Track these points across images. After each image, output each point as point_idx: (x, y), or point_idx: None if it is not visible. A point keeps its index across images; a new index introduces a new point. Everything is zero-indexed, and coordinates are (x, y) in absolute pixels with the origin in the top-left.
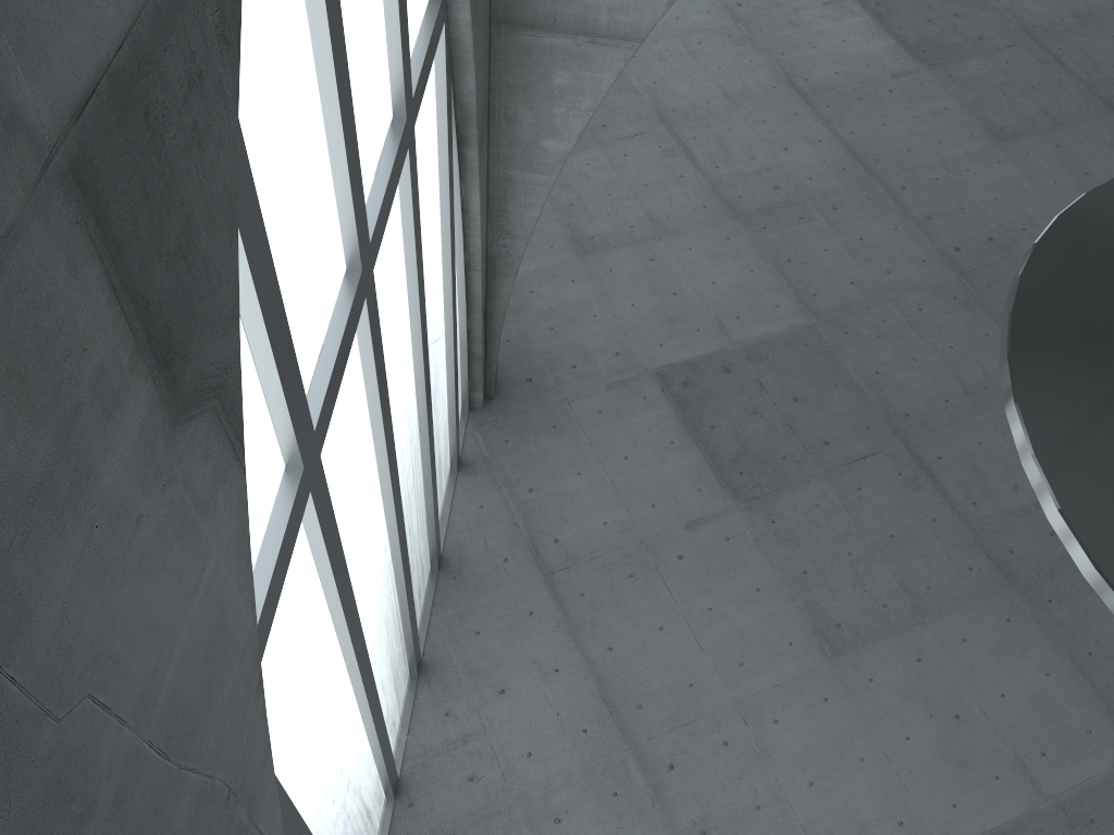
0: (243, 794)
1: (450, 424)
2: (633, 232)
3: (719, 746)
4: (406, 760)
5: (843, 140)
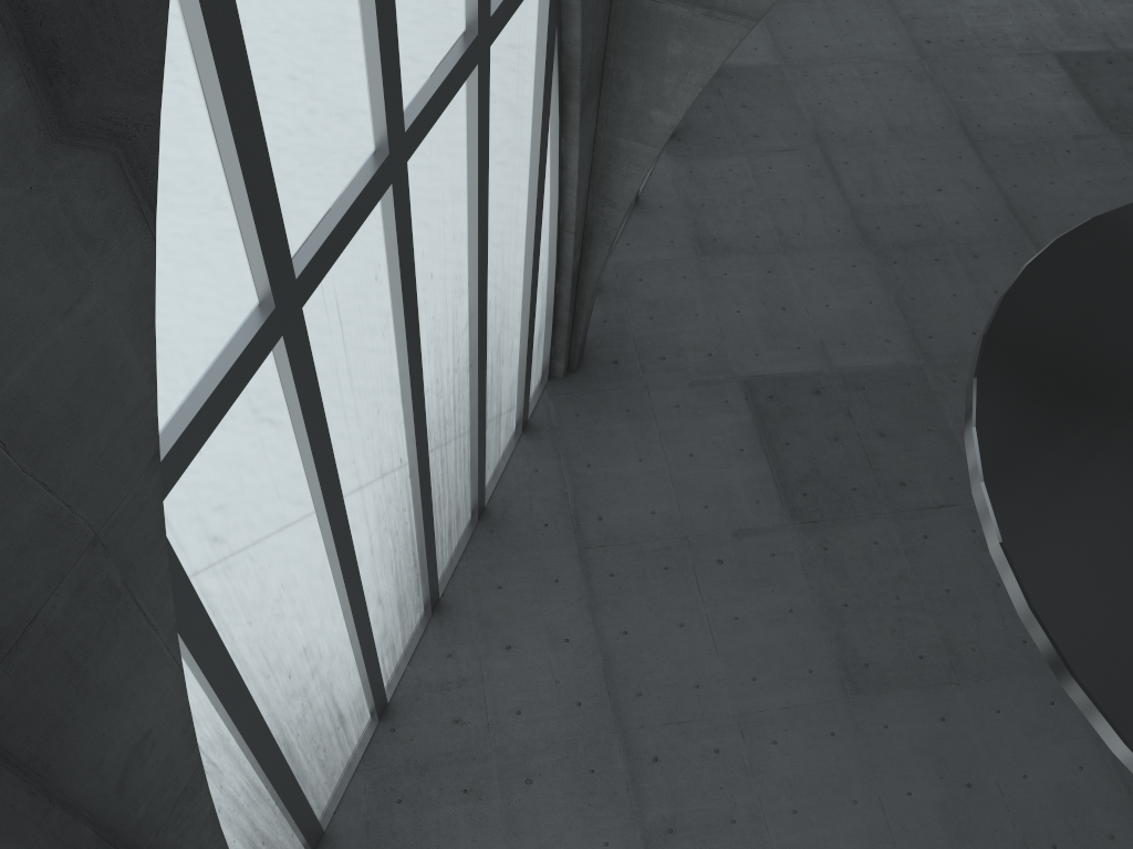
0: (116, 553)
1: (520, 381)
2: (758, 242)
3: (709, 752)
4: (399, 688)
5: (1003, 192)
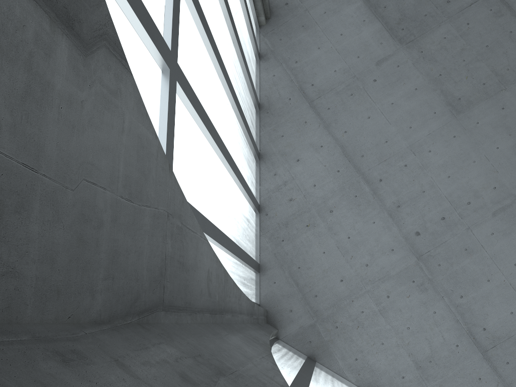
0: (175, 214)
1: (250, 36)
2: None
3: (402, 167)
4: (261, 197)
5: None
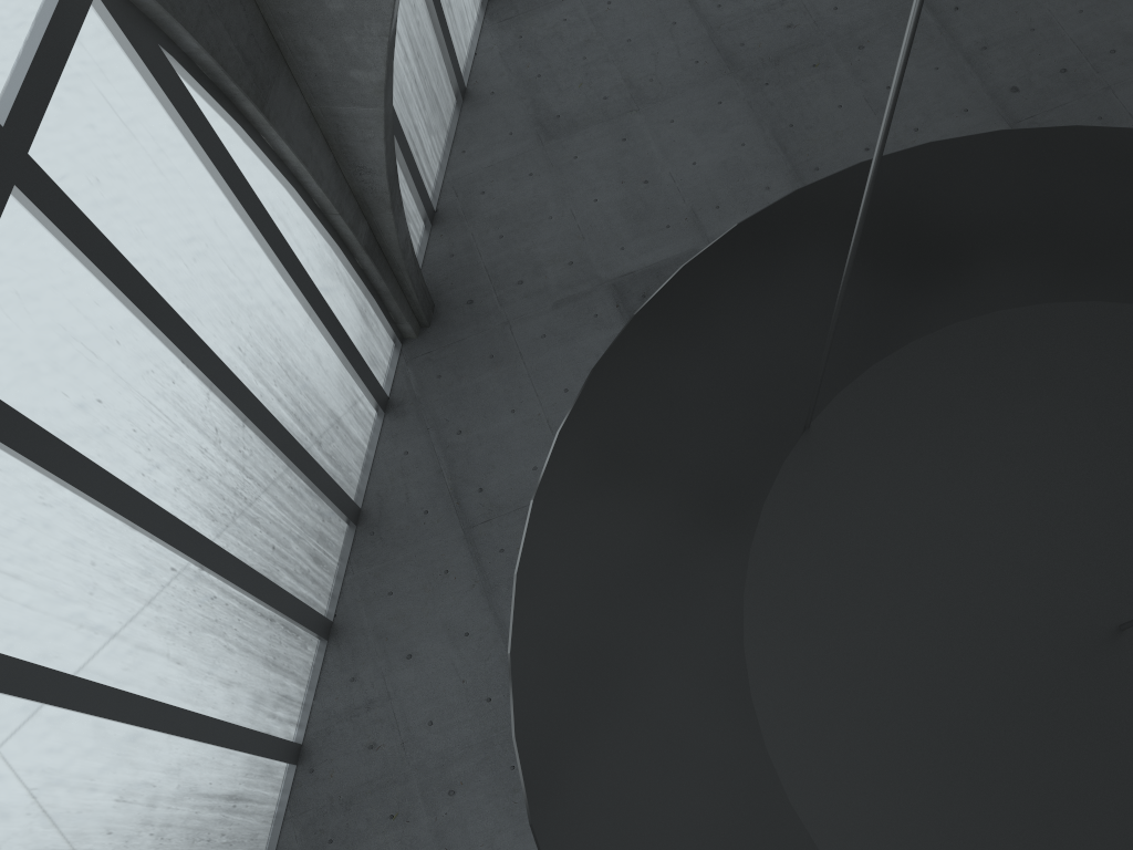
0: None
1: (352, 374)
2: (607, 105)
3: None
4: (310, 725)
5: None
